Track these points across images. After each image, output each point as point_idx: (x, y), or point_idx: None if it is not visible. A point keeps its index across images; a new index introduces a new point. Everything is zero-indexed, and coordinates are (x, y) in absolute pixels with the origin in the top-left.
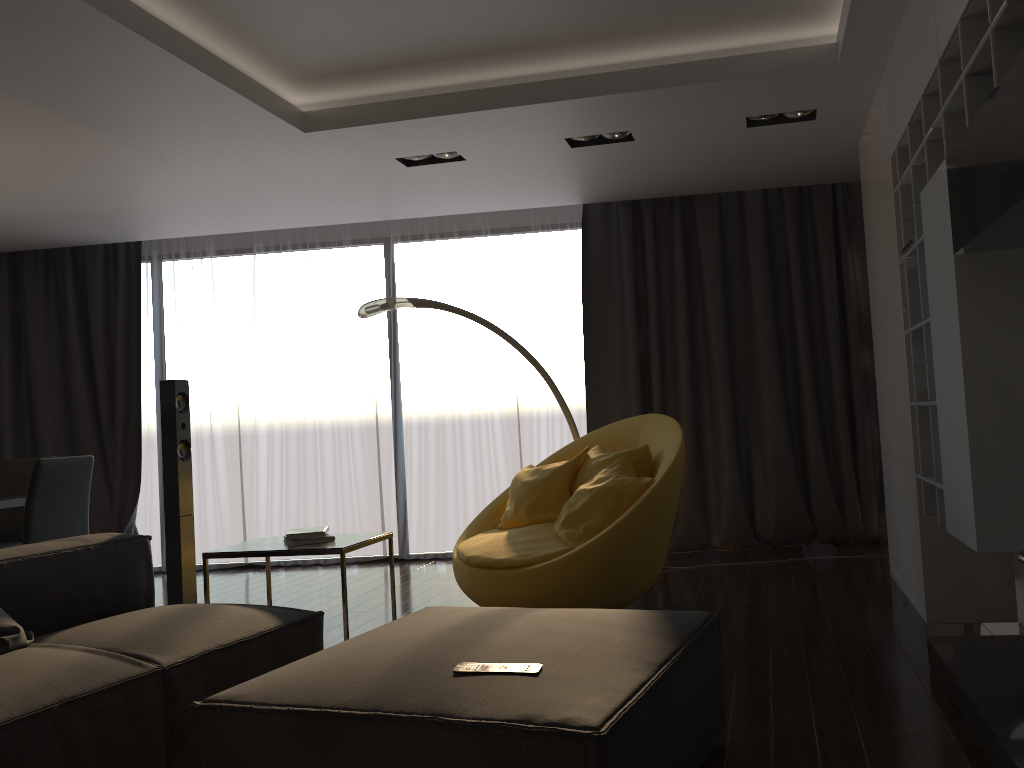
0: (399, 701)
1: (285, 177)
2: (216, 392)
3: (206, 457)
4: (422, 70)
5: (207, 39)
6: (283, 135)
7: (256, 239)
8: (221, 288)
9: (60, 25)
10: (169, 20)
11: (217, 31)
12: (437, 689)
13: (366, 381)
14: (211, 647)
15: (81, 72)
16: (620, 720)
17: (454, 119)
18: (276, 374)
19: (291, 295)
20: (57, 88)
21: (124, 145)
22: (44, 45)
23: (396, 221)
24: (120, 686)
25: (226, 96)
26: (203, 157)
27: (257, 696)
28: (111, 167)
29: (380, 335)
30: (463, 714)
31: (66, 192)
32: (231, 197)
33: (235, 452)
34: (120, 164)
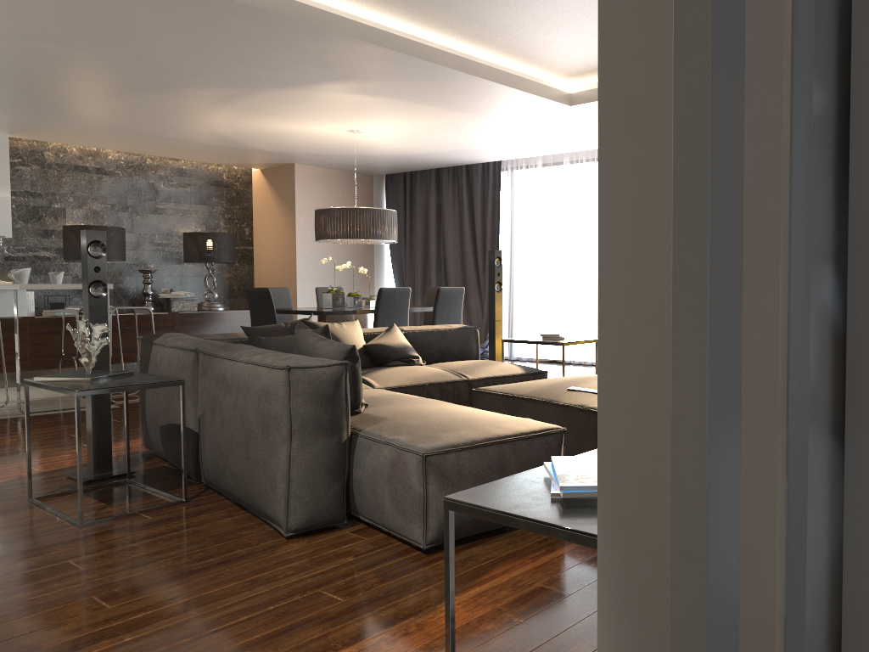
0: (541, 395)
1: (568, 126)
2: (539, 253)
3: (532, 293)
4: None
5: (513, 66)
6: (559, 108)
7: (565, 156)
8: (544, 188)
9: (443, 77)
10: (494, 61)
11: (517, 63)
12: (557, 393)
13: None
14: (490, 376)
15: (455, 92)
16: None
17: None
18: (573, 243)
19: (584, 192)
20: (446, 99)
21: (480, 118)
22: (438, 85)
23: None
24: (451, 382)
25: (523, 95)
26: (521, 120)
27: (494, 389)
28: (476, 128)
29: None
30: (560, 401)
31: (457, 140)
32: (541, 137)
33: (548, 291)
34: (480, 126)
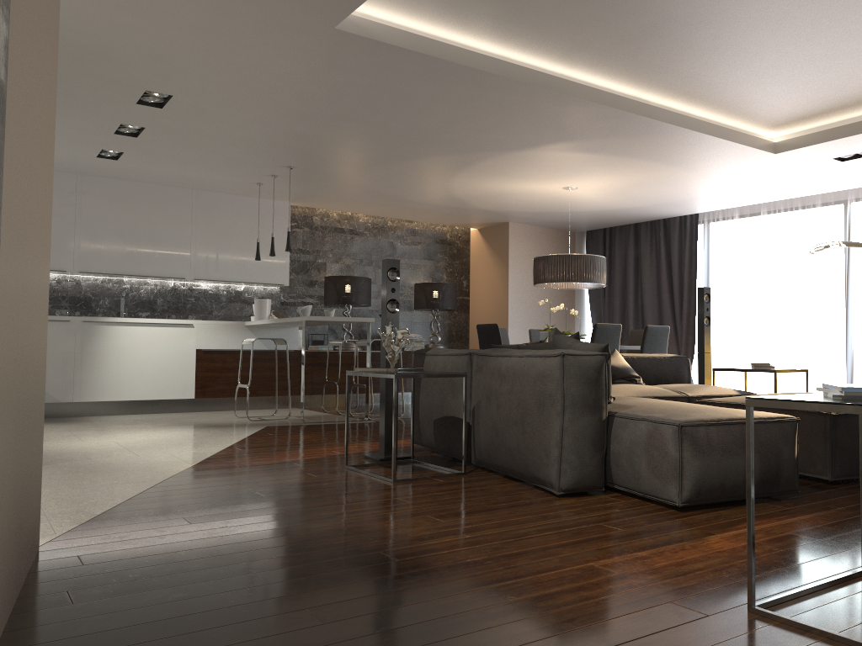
0: None
1: (770, 175)
2: (736, 300)
3: (729, 339)
4: (839, 112)
5: (722, 120)
6: (763, 156)
7: (762, 207)
8: (741, 238)
9: (659, 132)
10: (704, 116)
11: (726, 116)
12: None
13: (828, 295)
14: (707, 394)
15: (667, 146)
16: (846, 415)
17: (860, 136)
18: (771, 290)
19: (782, 240)
20: (658, 153)
21: (686, 170)
22: (653, 139)
23: (851, 189)
24: (672, 397)
25: (731, 145)
26: (724, 171)
27: (717, 399)
28: (681, 180)
29: (838, 265)
30: None
31: (661, 193)
32: (742, 187)
33: (746, 337)
34: (685, 178)
